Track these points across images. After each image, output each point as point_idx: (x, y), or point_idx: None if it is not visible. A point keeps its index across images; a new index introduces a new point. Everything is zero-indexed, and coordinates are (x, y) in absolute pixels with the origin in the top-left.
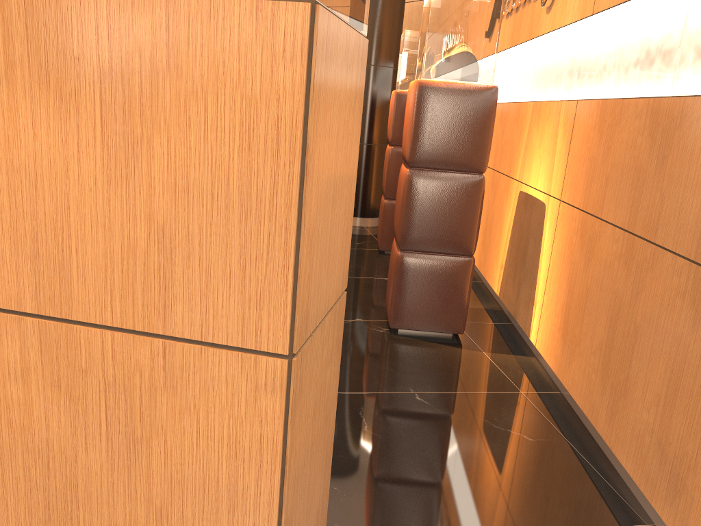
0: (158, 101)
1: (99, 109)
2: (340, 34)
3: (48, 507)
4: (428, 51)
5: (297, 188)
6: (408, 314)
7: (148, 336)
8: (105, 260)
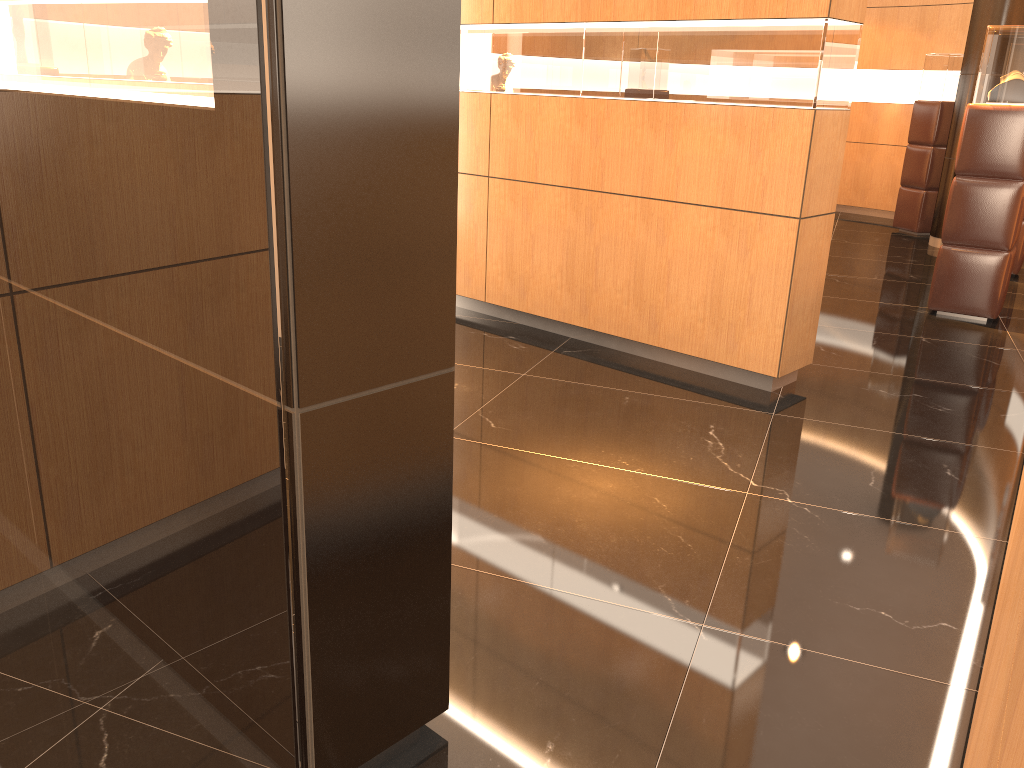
0: (767, 139)
1: (749, 141)
2: (828, 115)
3: (714, 277)
4: (979, 80)
5: (806, 164)
6: (944, 297)
7: (755, 213)
8: (745, 188)
